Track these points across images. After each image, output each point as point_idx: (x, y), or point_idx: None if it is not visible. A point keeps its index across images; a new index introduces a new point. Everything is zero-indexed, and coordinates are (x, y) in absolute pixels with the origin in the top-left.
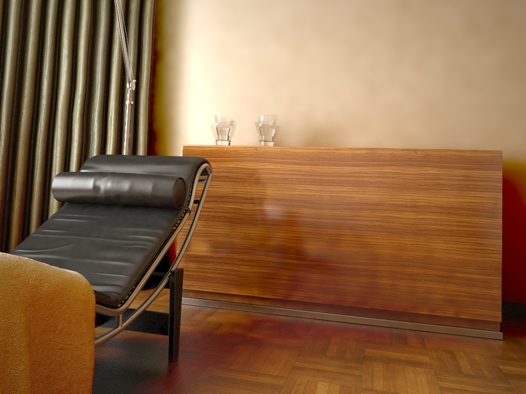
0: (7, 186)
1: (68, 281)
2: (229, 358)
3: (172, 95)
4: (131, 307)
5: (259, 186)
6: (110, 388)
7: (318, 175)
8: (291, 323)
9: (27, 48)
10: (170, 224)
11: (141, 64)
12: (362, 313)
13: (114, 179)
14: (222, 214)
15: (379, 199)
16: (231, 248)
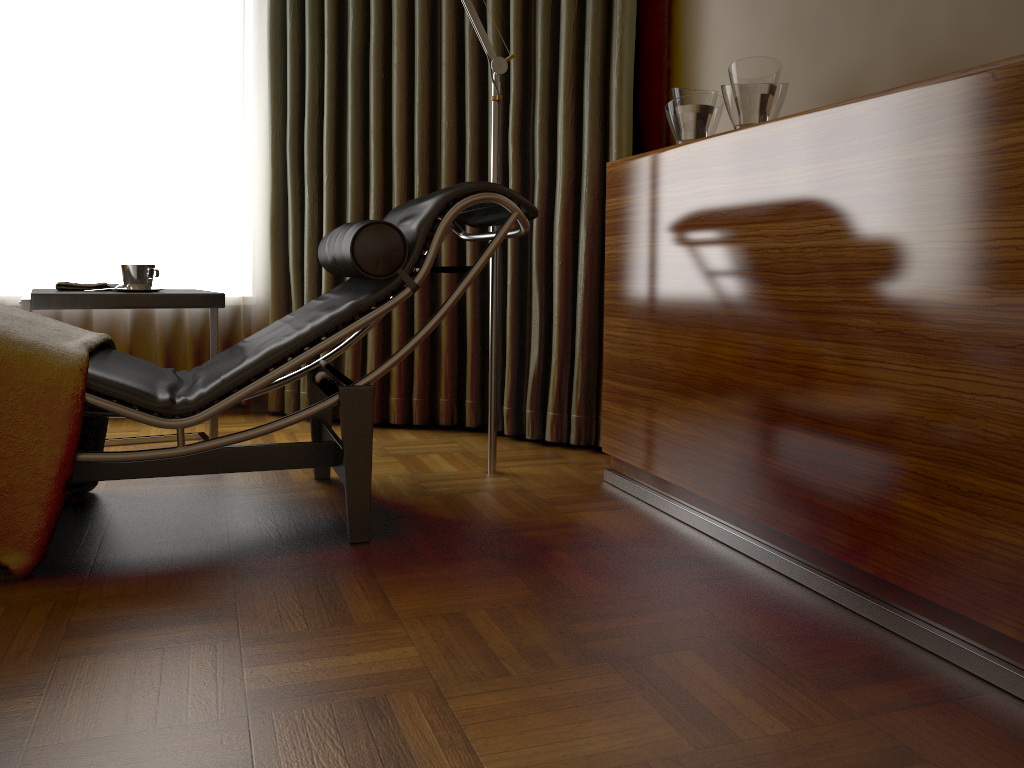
0: (439, 264)
1: (20, 357)
2: (419, 567)
3: (691, 62)
4: (529, 472)
5: (692, 238)
6: (214, 543)
7: (779, 195)
8: (696, 562)
9: (441, 44)
10: (350, 305)
11: (612, 17)
12: (871, 588)
13: (335, 233)
14: (649, 303)
15: (899, 249)
16: (659, 378)
